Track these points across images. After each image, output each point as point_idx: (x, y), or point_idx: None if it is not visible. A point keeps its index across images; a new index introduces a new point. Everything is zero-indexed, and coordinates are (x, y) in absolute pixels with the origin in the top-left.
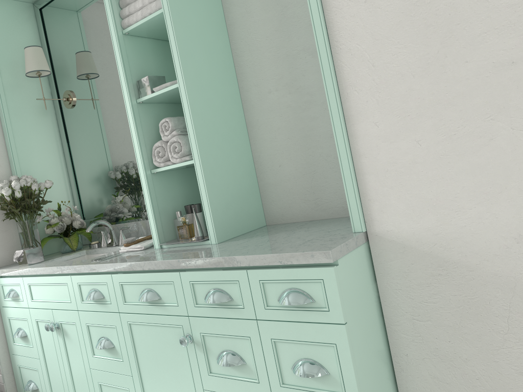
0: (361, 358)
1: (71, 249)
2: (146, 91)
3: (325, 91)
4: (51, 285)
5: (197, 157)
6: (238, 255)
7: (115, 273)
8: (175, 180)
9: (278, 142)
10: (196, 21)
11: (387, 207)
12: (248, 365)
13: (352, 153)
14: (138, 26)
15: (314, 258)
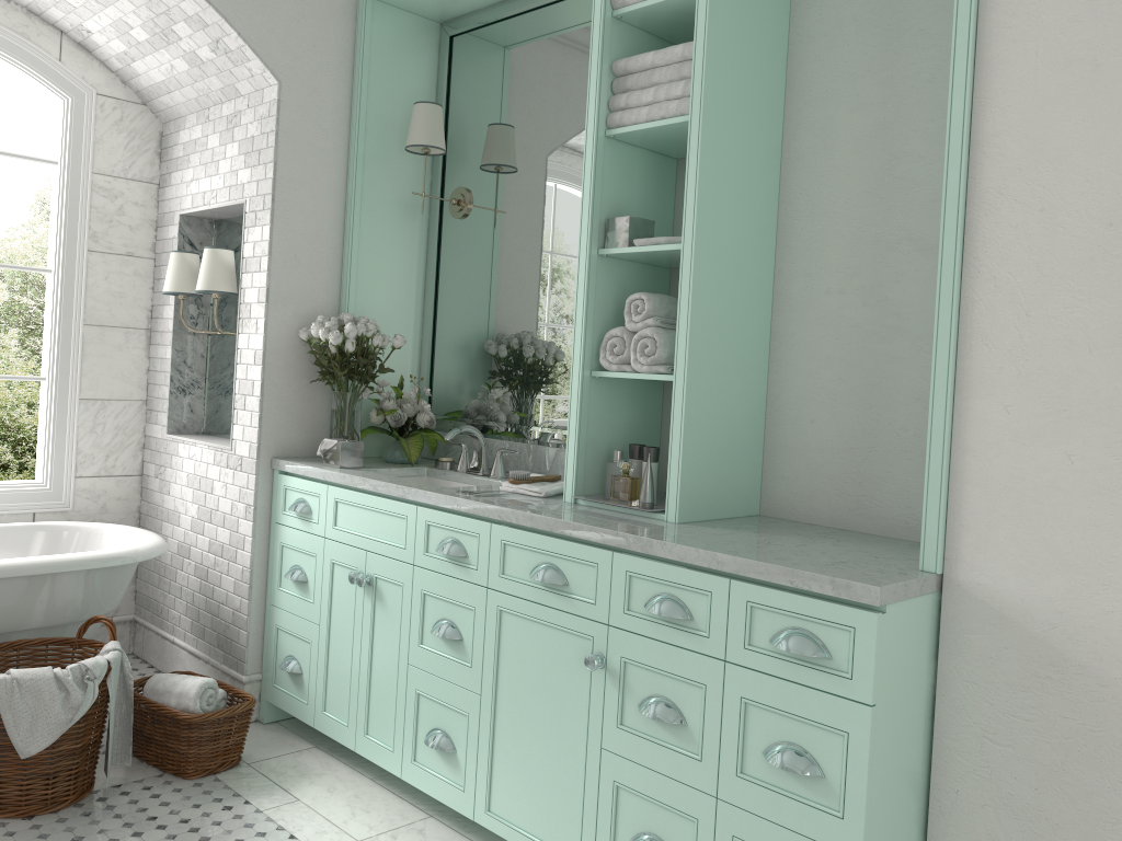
0: (883, 768)
1: (403, 460)
2: (619, 239)
3: (928, 319)
4: (377, 512)
5: (682, 374)
6: (723, 553)
7: (495, 523)
8: (622, 397)
9: (820, 380)
10: (736, 146)
11: (989, 546)
12: (691, 728)
13: (952, 443)
14: (634, 131)
15: (849, 591)
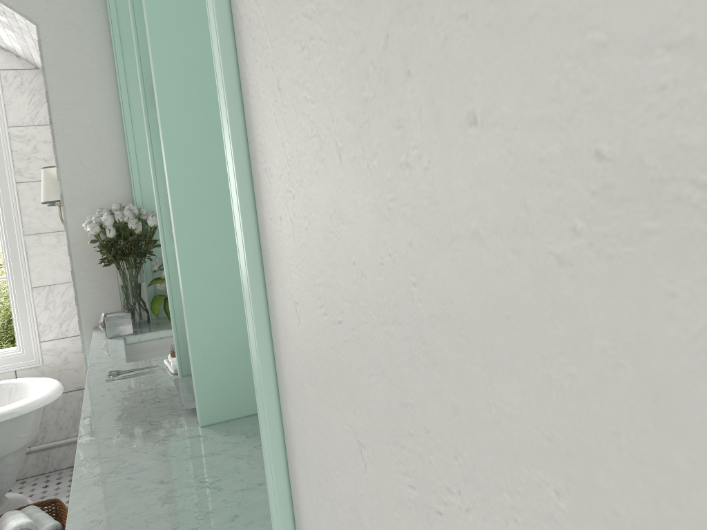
0: None
1: None
2: None
3: None
4: None
5: (176, 247)
6: None
7: None
8: None
9: None
10: None
11: None
12: None
13: (277, 372)
14: None
15: None
